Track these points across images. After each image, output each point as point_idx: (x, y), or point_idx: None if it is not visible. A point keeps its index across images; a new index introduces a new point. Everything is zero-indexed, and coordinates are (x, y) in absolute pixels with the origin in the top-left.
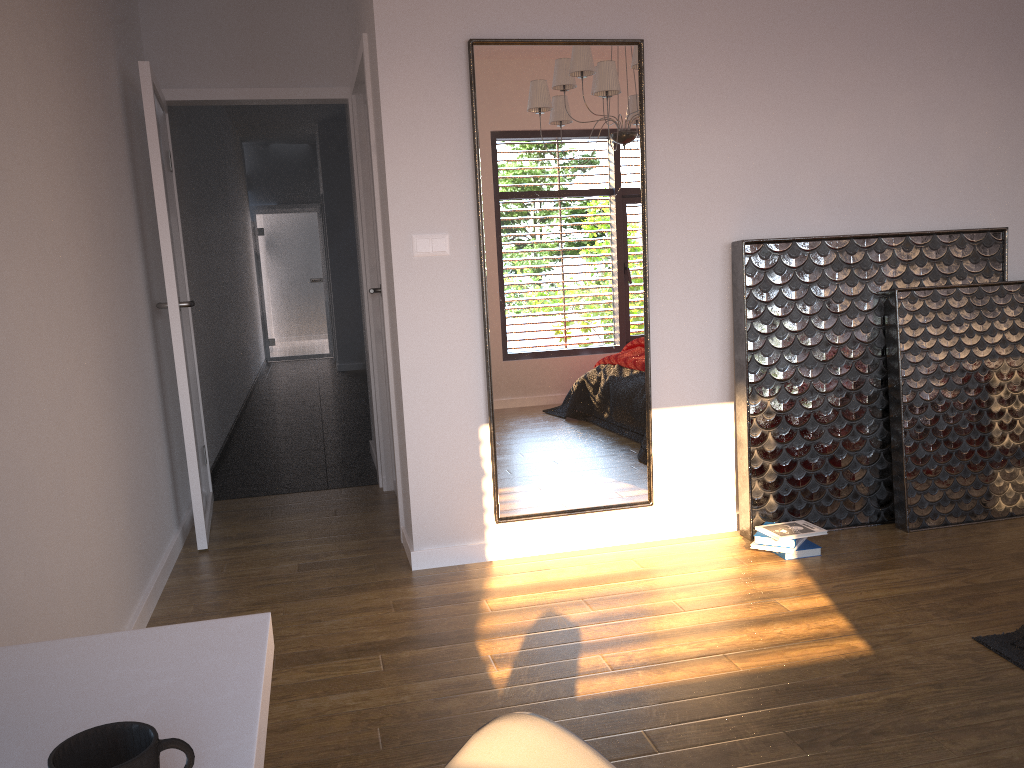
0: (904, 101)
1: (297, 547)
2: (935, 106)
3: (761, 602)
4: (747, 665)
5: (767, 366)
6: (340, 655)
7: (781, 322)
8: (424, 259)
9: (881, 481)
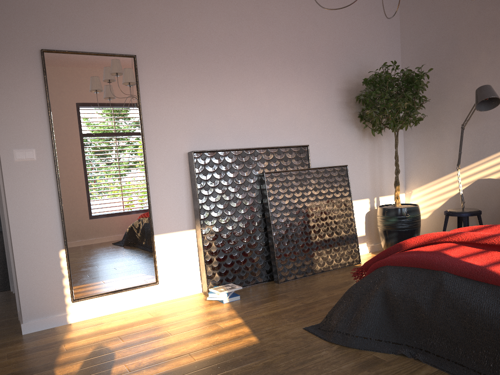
0: (260, 89)
1: None
2: (274, 92)
3: (210, 325)
4: (199, 357)
5: (209, 210)
6: None
7: (214, 189)
8: (21, 162)
9: (266, 261)
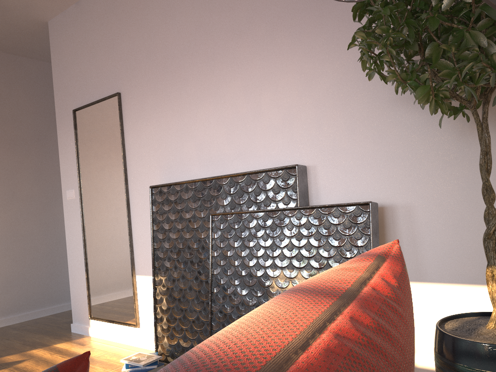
0: (235, 87)
1: None
2: (254, 85)
3: None
4: None
5: (163, 258)
6: None
7: (168, 232)
8: (69, 200)
9: None
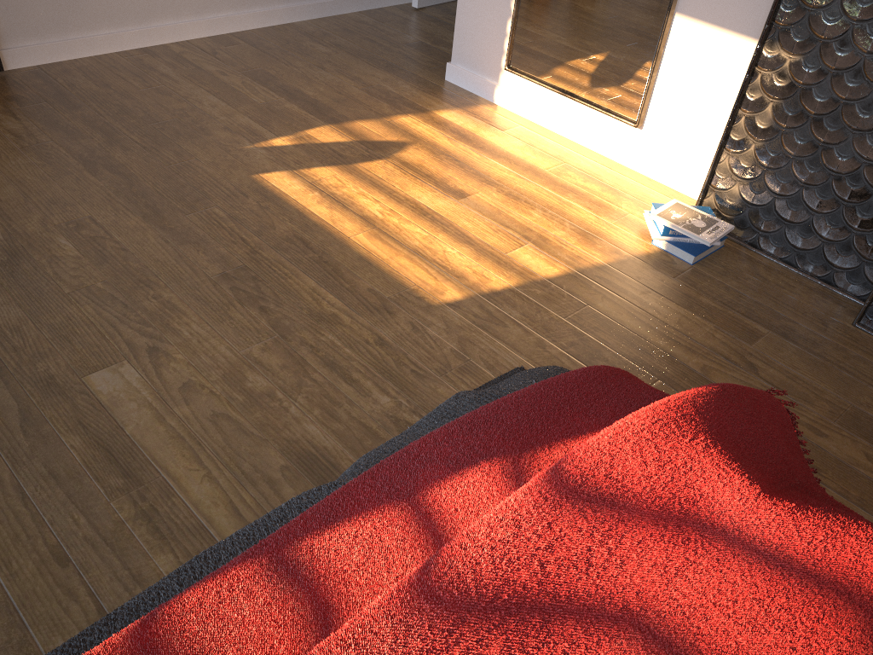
0: None
1: (452, 34)
2: None
3: (514, 237)
4: (361, 240)
5: (810, 7)
6: (273, 86)
7: None
8: None
9: None
